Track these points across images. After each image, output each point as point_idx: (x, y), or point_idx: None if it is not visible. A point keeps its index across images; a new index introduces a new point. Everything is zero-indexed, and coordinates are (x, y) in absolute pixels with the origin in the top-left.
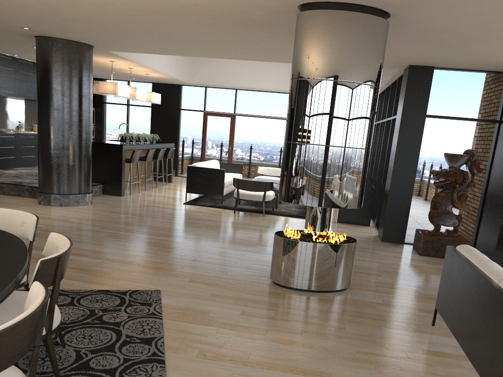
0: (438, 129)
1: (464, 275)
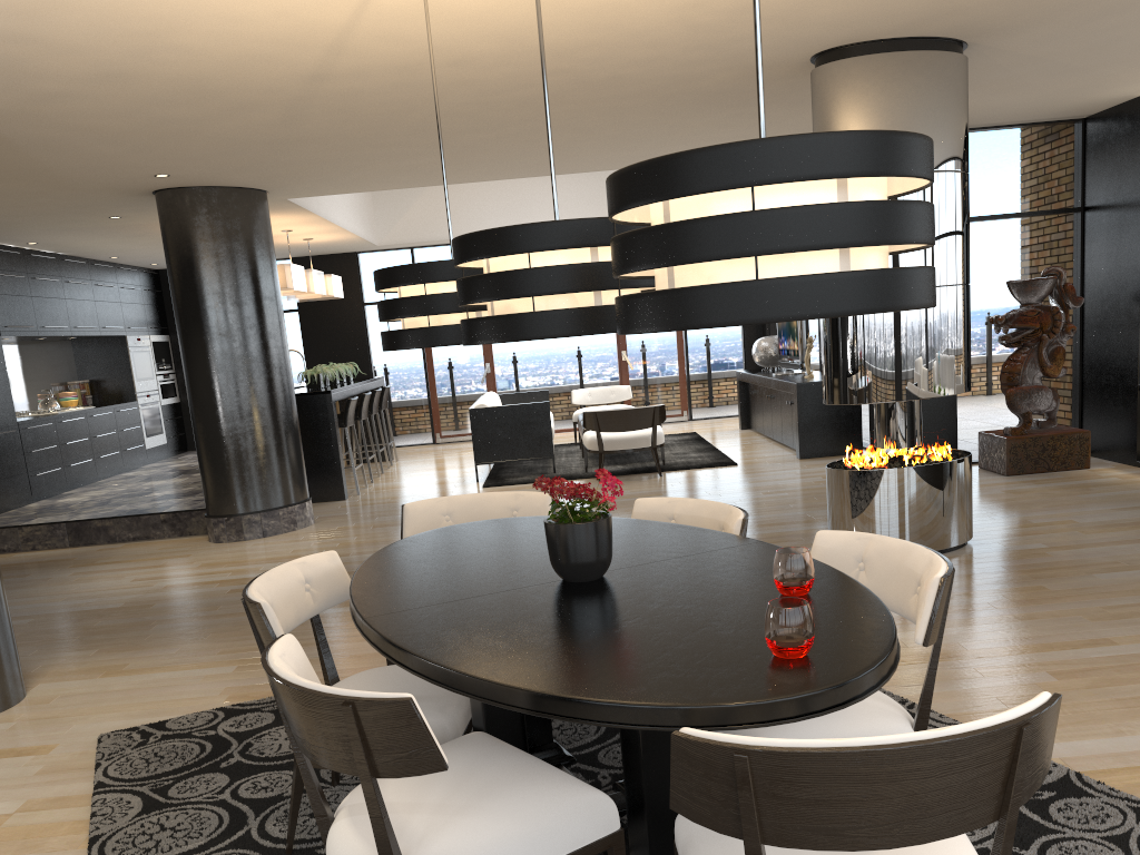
0: (978, 242)
1: None
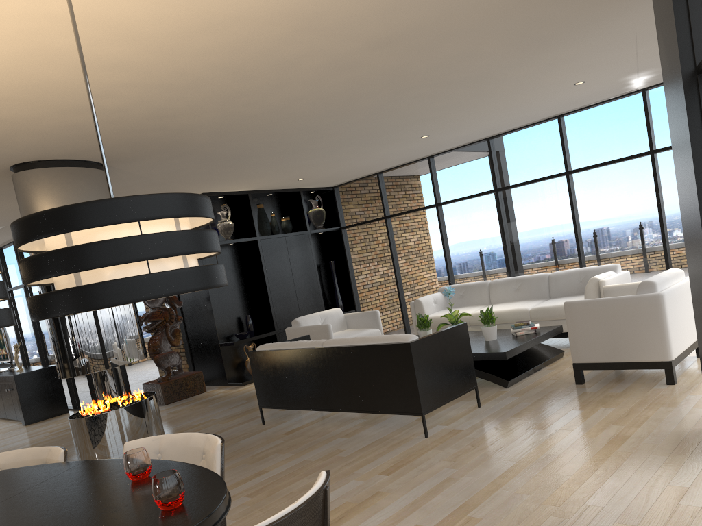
0: None
1: (286, 360)
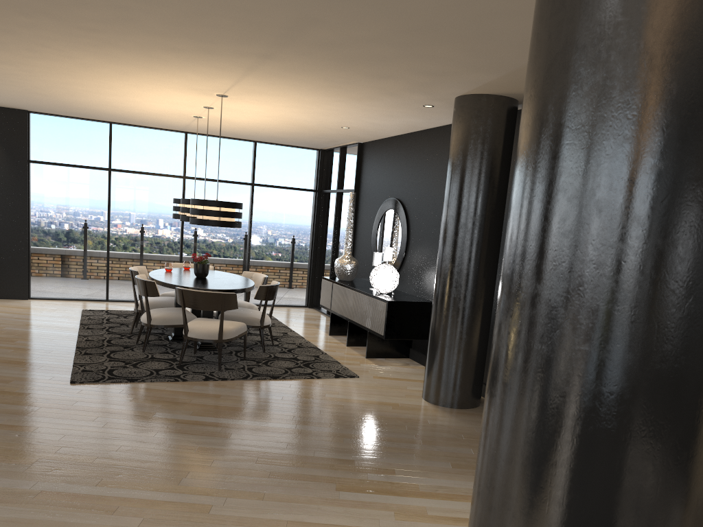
0: None
1: None
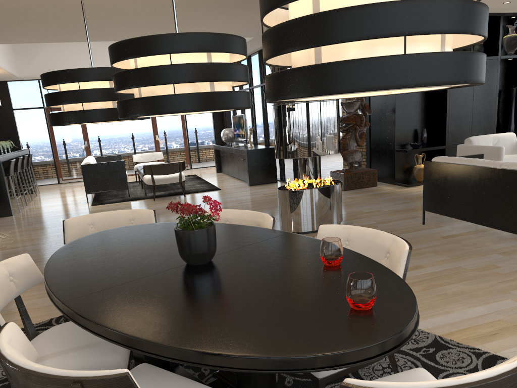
0: None
1: (458, 174)
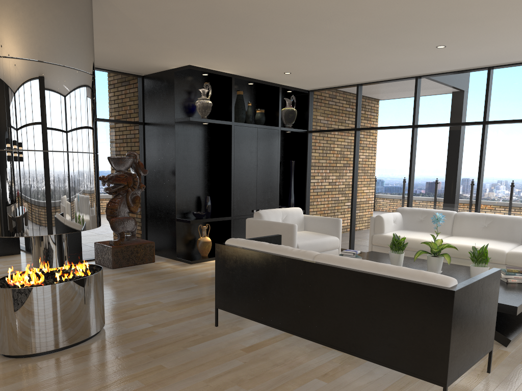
0: None
1: (261, 264)
